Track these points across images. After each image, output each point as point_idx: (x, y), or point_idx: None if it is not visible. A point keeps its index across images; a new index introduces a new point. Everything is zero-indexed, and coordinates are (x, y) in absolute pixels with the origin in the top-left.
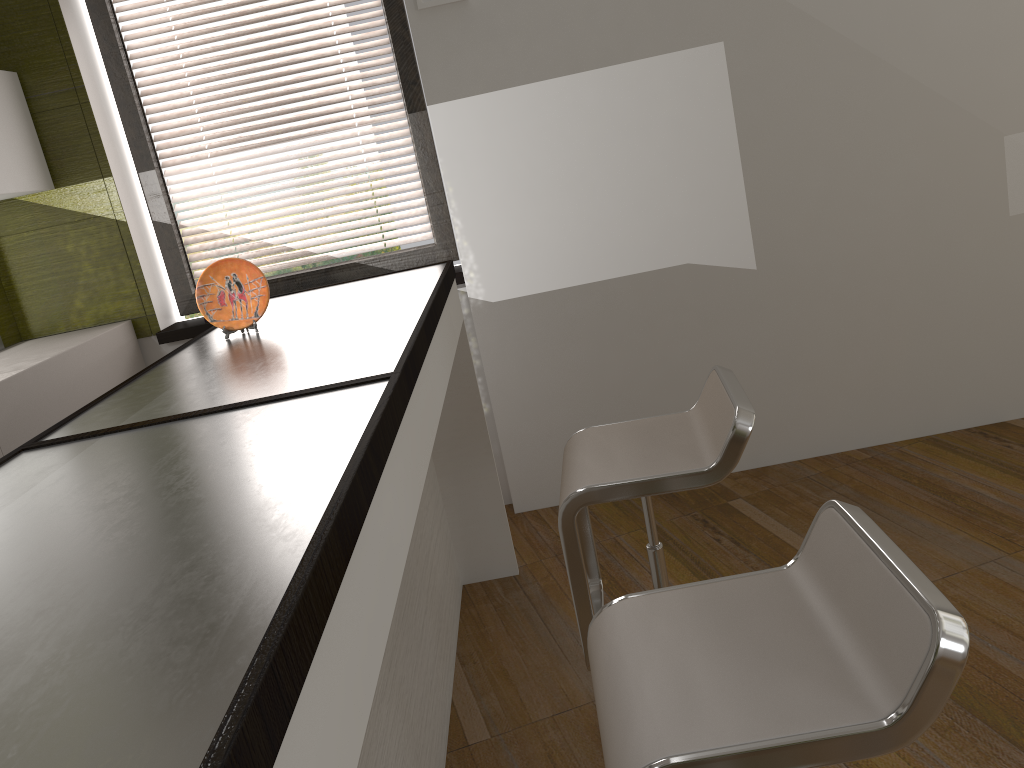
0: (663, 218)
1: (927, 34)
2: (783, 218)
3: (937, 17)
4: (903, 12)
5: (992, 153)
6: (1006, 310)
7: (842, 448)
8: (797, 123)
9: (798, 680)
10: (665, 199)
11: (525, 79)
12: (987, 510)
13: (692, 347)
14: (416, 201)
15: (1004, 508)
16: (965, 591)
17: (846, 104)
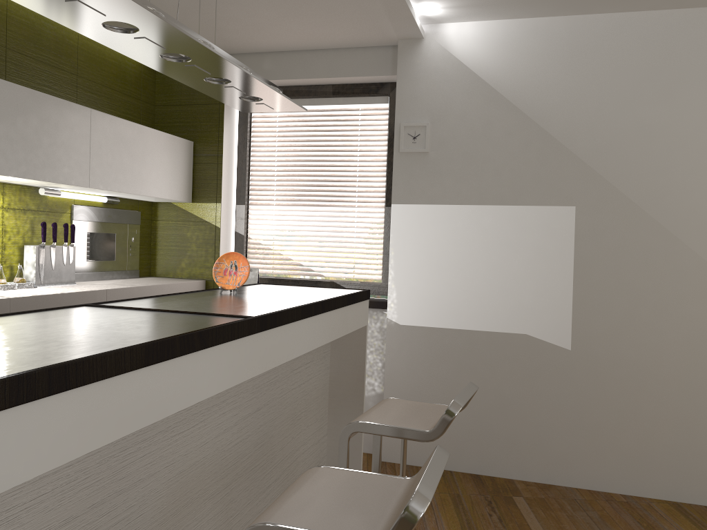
0: (516, 302)
1: None
2: (595, 322)
3: None
4: (699, 214)
5: None
6: None
7: (609, 489)
8: (615, 265)
9: (357, 517)
10: (519, 290)
11: (450, 201)
12: None
13: (518, 388)
14: (378, 256)
15: None
16: None
17: (650, 261)
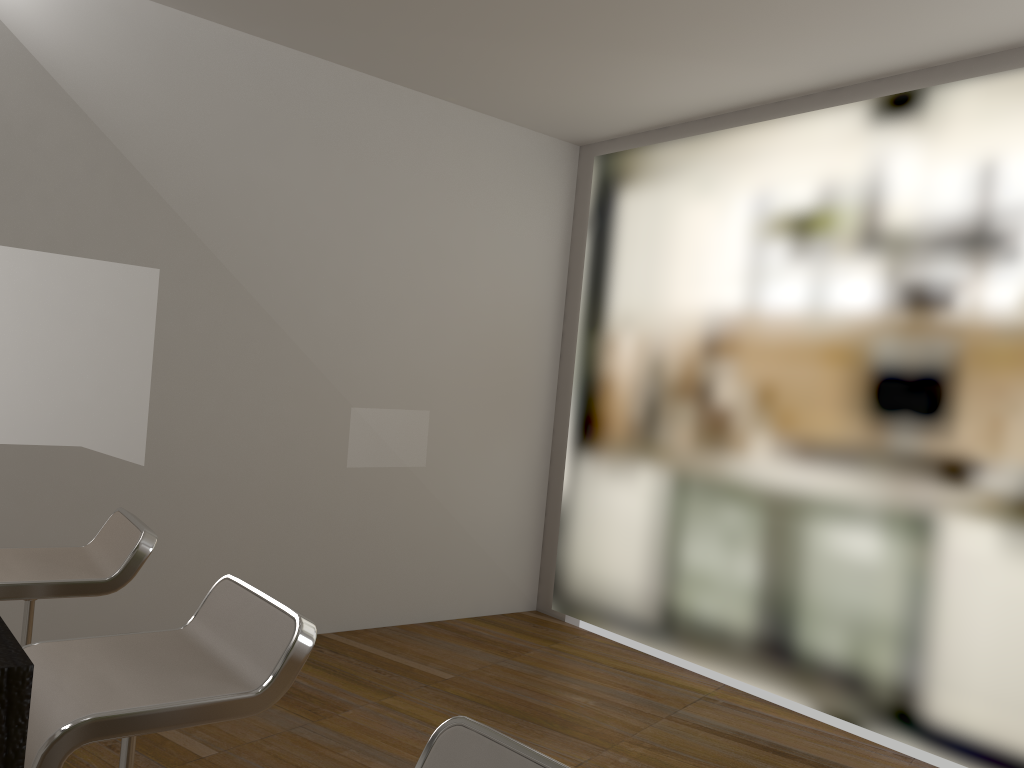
0: (68, 399)
1: (313, 318)
2: (178, 427)
3: (321, 309)
4: (299, 297)
5: (342, 417)
6: (334, 540)
7: None
8: (206, 352)
9: (194, 677)
10: (74, 383)
11: None
12: (300, 692)
13: (65, 527)
14: None
15: (313, 691)
16: (278, 747)
17: (247, 349)
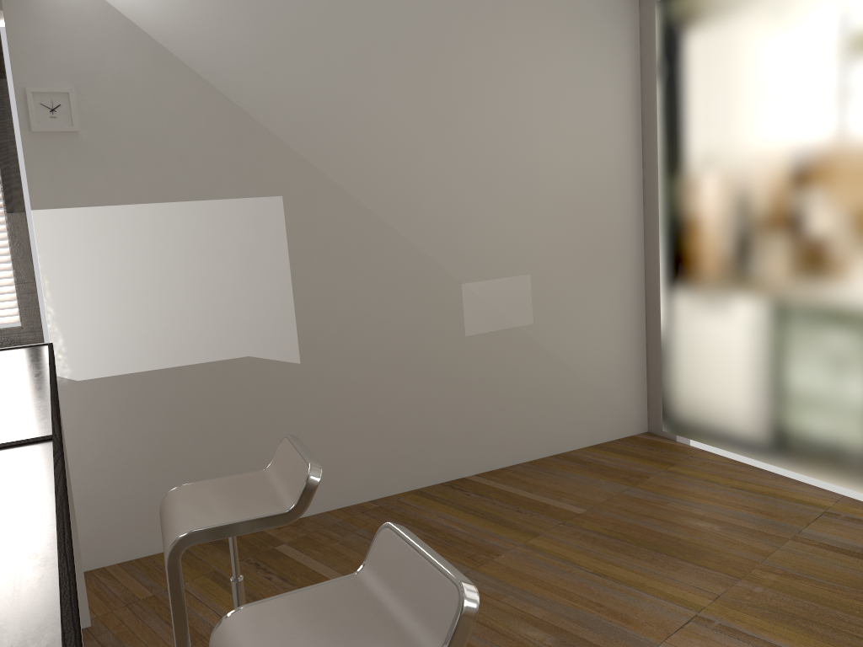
0: (231, 320)
1: (416, 212)
2: (321, 327)
3: (422, 202)
4: (402, 195)
5: (455, 294)
6: (464, 399)
7: (358, 500)
8: (332, 260)
9: (376, 644)
10: (233, 305)
11: (124, 200)
12: (458, 539)
13: (249, 422)
14: (6, 288)
15: (468, 537)
16: None
17: (365, 251)
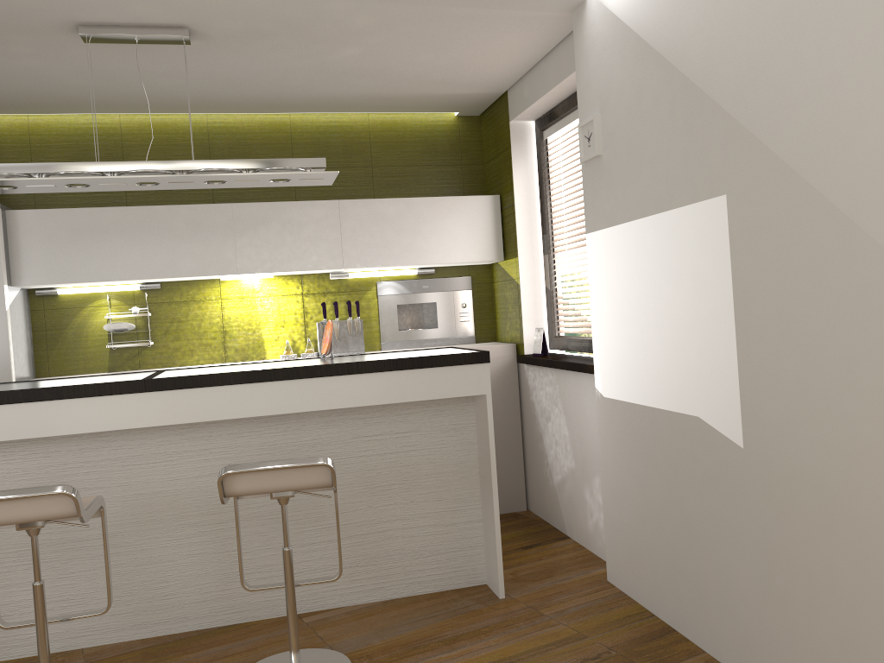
0: (685, 364)
1: None
2: (765, 400)
3: None
4: (883, 163)
5: None
6: None
7: None
8: (778, 293)
9: None
10: (686, 346)
11: (622, 219)
12: None
13: (698, 504)
14: None
15: None
16: None
17: (821, 279)
